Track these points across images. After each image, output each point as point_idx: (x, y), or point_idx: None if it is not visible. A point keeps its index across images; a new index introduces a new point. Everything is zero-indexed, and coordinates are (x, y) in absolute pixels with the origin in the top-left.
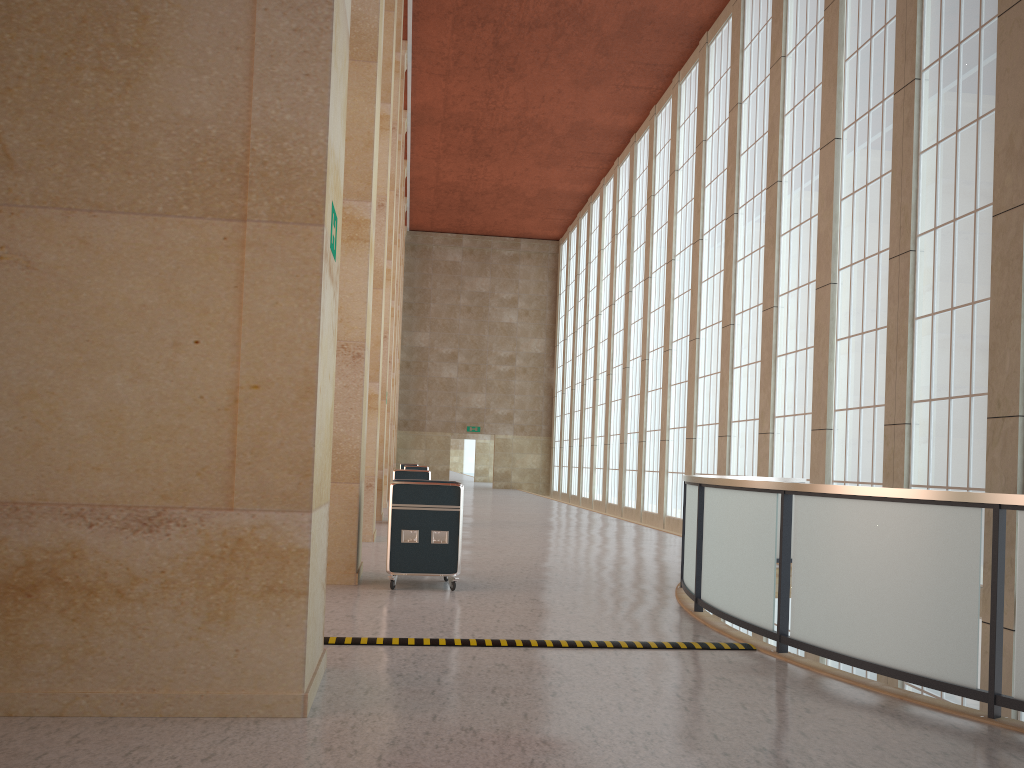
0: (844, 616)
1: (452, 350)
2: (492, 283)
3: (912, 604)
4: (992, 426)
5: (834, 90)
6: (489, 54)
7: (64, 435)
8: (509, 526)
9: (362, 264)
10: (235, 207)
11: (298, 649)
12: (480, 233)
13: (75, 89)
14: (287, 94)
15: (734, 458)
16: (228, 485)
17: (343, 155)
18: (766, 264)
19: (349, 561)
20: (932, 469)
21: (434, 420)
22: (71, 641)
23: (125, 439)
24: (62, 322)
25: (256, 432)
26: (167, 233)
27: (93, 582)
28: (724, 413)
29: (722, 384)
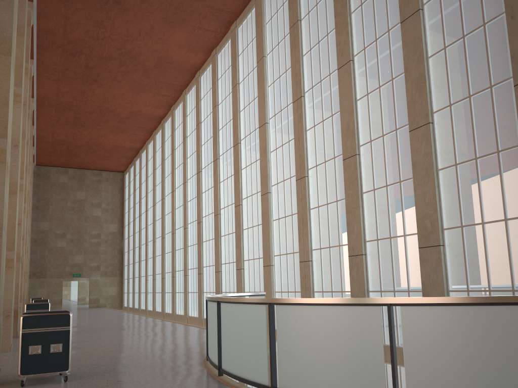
0: (310, 373)
1: (63, 231)
2: (86, 194)
3: (348, 363)
4: (351, 260)
5: (264, 100)
6: (83, 71)
7: None
8: (100, 331)
9: (0, 176)
10: None
11: None
12: (79, 167)
13: None
14: None
15: (224, 283)
16: None
17: None
18: (235, 183)
19: None
20: (324, 283)
21: (52, 271)
22: None
23: None
24: None
25: None
26: None
27: None
28: (217, 259)
29: (216, 244)
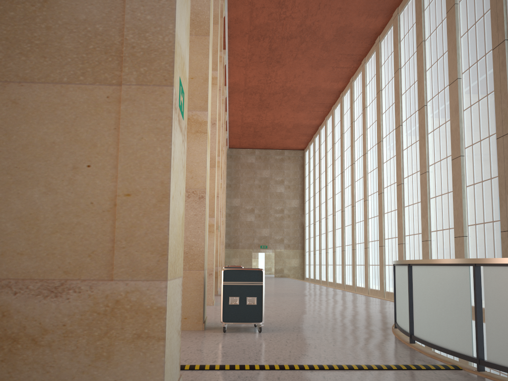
0: None
1: (251, 207)
2: (271, 172)
3: None
4: None
5: (455, 53)
6: (267, 54)
7: None
8: (286, 295)
9: (203, 146)
10: (114, 76)
11: (159, 379)
12: (264, 148)
13: (11, 5)
14: (148, 3)
15: (408, 255)
16: (110, 263)
17: (188, 58)
18: (420, 149)
19: (199, 316)
20: None
21: (243, 243)
22: (0, 376)
23: (40, 233)
24: None
25: (128, 226)
26: (69, 95)
27: (16, 333)
28: (400, 231)
29: (398, 216)
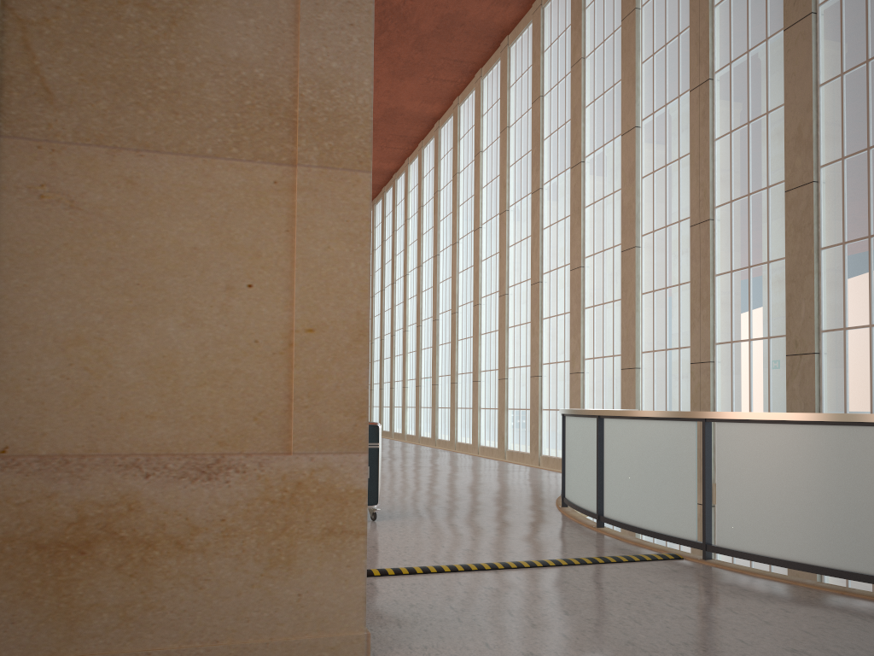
0: (775, 525)
1: None
2: None
3: (846, 512)
4: (791, 362)
5: (633, 87)
6: None
7: (115, 383)
8: None
9: None
10: (284, 151)
11: (359, 589)
12: None
13: (118, 24)
14: (333, 42)
15: (546, 395)
16: (285, 429)
17: None
18: (572, 231)
19: None
20: (735, 398)
21: None
22: (129, 598)
23: (179, 385)
24: (110, 265)
25: (312, 375)
26: (217, 175)
27: (151, 535)
28: (535, 357)
29: (533, 332)
